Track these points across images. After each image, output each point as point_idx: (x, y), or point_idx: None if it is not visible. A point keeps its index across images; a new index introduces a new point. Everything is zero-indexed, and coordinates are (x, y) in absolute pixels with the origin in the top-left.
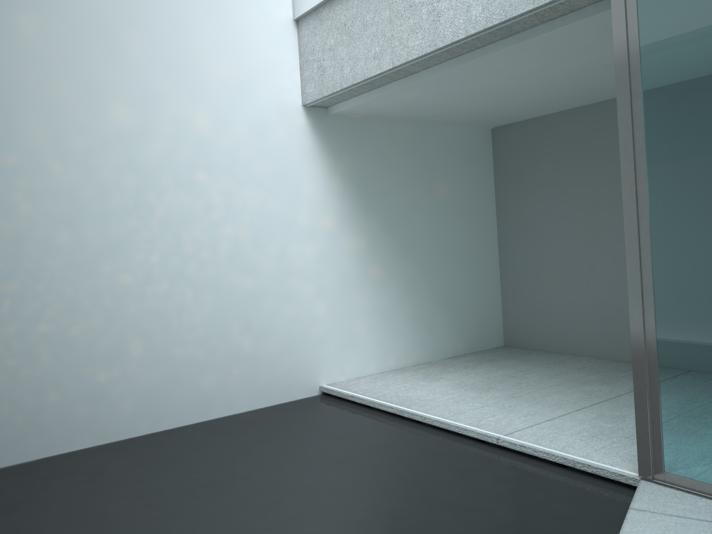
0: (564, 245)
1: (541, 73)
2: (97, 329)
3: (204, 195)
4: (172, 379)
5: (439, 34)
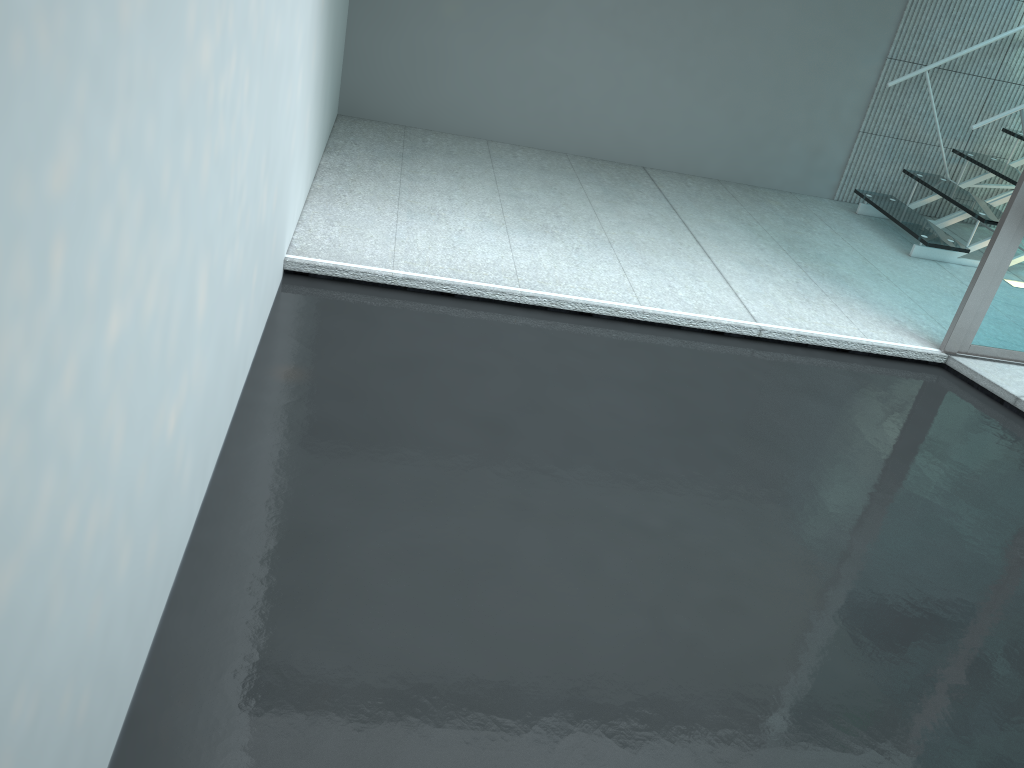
0: None
1: None
2: (173, 266)
3: None
4: (219, 351)
5: None
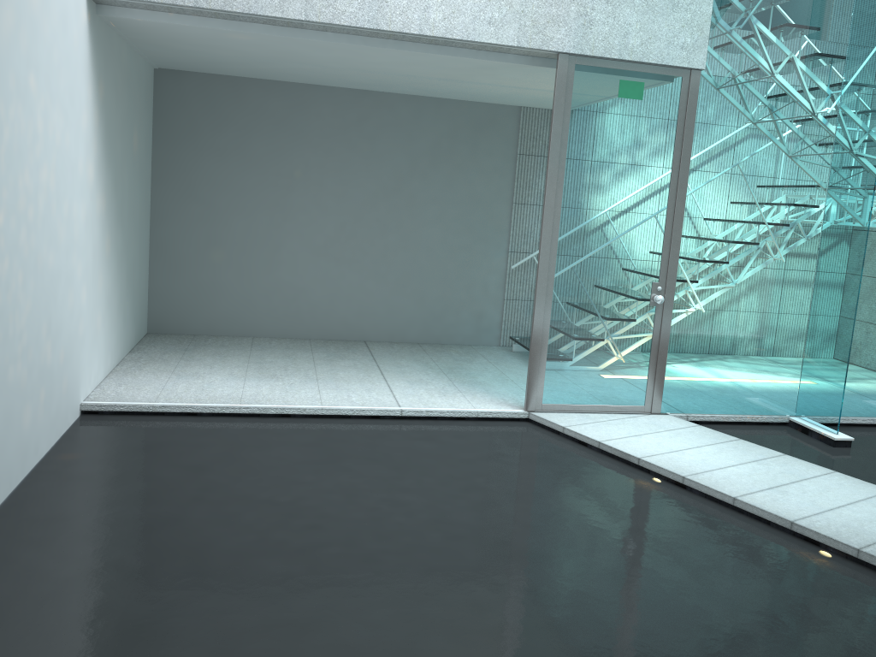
0: (247, 223)
1: (366, 64)
2: None
3: (33, 115)
4: (6, 421)
5: (385, 16)
